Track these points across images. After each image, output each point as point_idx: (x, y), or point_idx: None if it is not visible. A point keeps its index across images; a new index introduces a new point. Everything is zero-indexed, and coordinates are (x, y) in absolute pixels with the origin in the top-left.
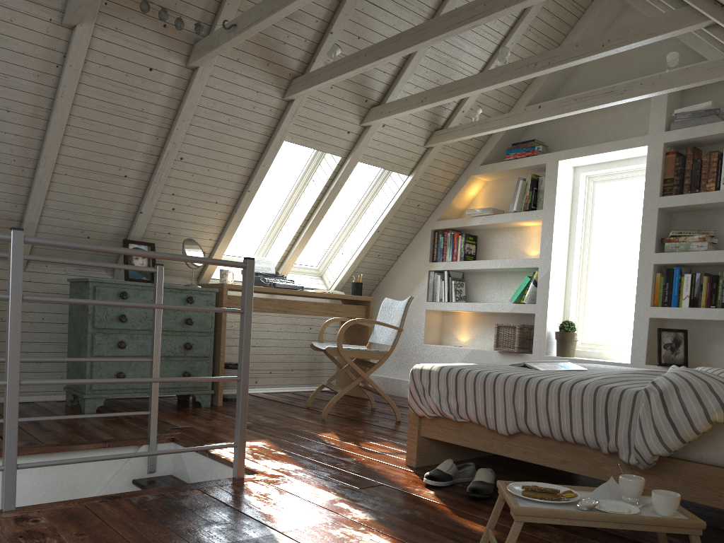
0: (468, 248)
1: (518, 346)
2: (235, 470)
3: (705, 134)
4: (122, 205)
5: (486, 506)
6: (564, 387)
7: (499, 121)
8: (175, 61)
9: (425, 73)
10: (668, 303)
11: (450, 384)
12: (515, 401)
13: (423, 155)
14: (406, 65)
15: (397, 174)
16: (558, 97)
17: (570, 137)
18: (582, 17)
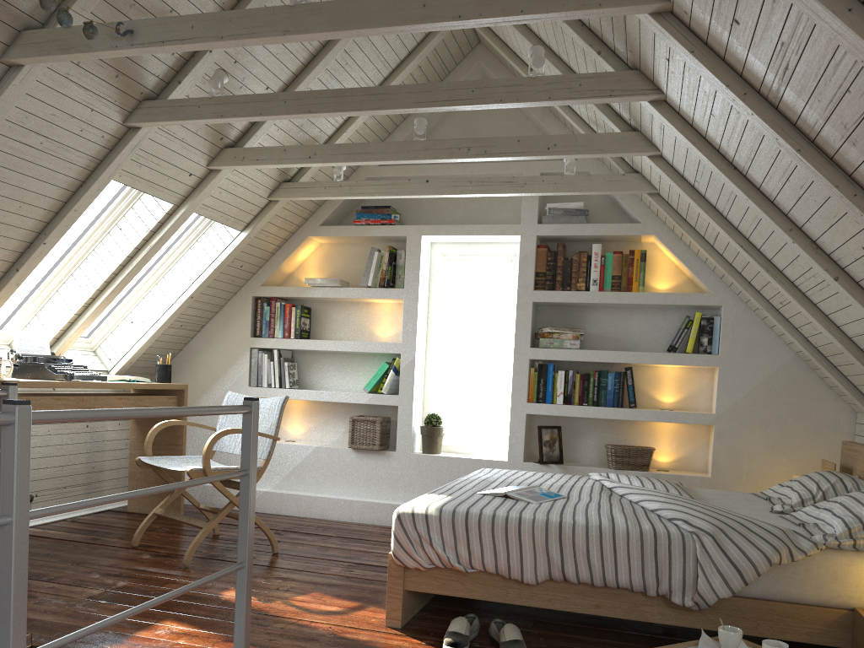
0: (304, 323)
1: (380, 443)
2: None
3: (576, 234)
4: None
5: None
6: (605, 531)
7: (375, 188)
8: None
9: None
10: (543, 399)
11: (459, 531)
12: (550, 548)
13: (264, 209)
14: None
15: (223, 227)
16: None
17: (426, 208)
18: (445, 80)
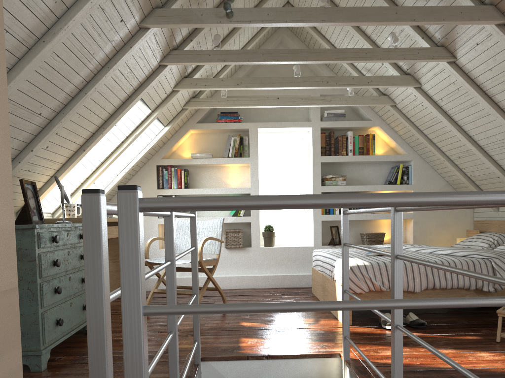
0: (188, 179)
1: (243, 243)
2: (347, 354)
3: (341, 126)
4: (18, 142)
5: (436, 329)
6: (450, 262)
7: (248, 102)
8: (137, 18)
9: None
10: (329, 212)
11: (383, 271)
12: (427, 273)
13: (179, 113)
14: None
15: (153, 124)
16: None
17: (253, 113)
18: (265, 43)
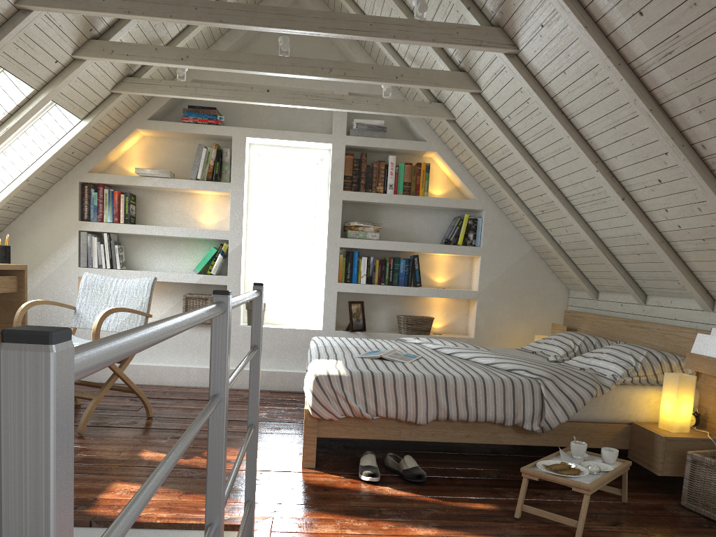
0: (132, 209)
1: None
2: (248, 531)
3: (378, 146)
4: None
5: (439, 486)
6: (477, 381)
7: (220, 92)
8: None
9: None
10: (350, 280)
11: (368, 388)
12: (439, 396)
13: (106, 100)
14: None
15: (62, 114)
16: None
17: (244, 112)
18: None
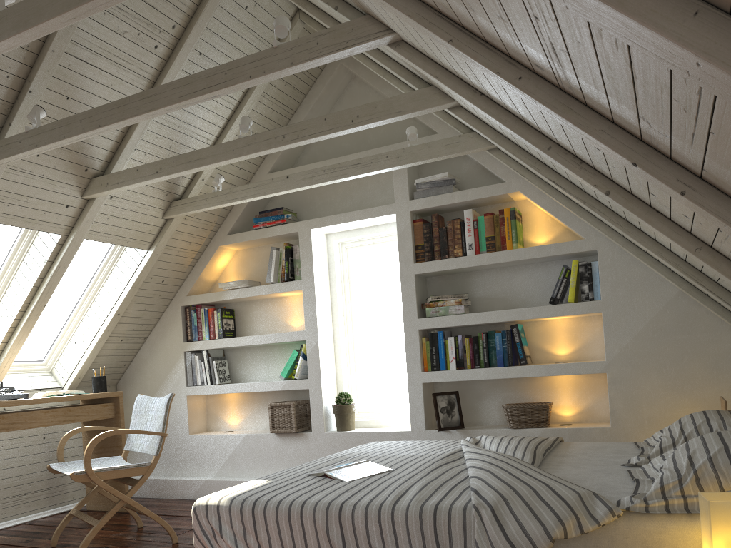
0: (226, 323)
1: (296, 426)
2: None
3: (446, 203)
4: None
5: None
6: (384, 511)
7: (246, 192)
8: None
9: (155, 138)
10: (437, 367)
11: (247, 521)
12: (330, 534)
13: (163, 227)
14: (132, 130)
15: (134, 249)
16: (300, 164)
17: (318, 204)
18: (314, 85)
